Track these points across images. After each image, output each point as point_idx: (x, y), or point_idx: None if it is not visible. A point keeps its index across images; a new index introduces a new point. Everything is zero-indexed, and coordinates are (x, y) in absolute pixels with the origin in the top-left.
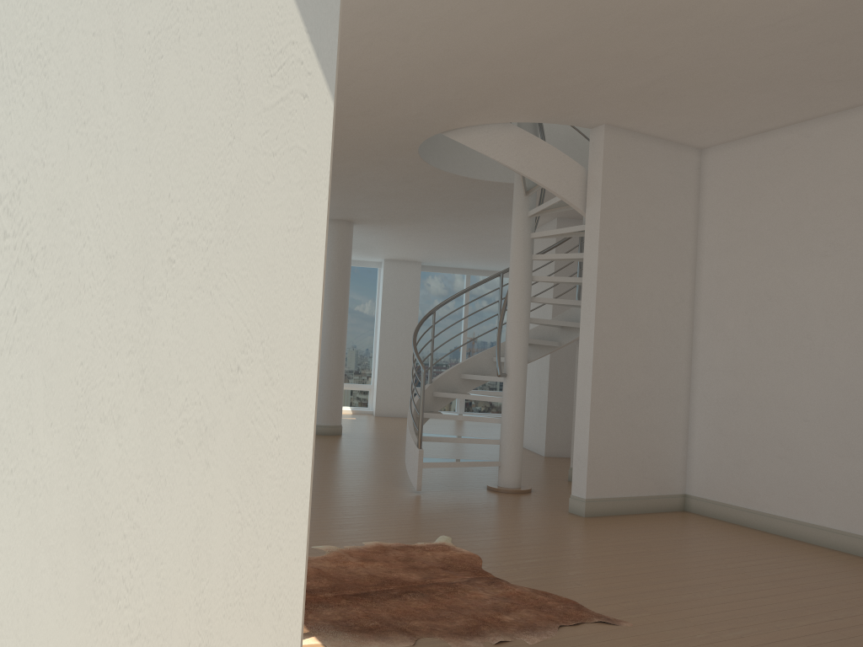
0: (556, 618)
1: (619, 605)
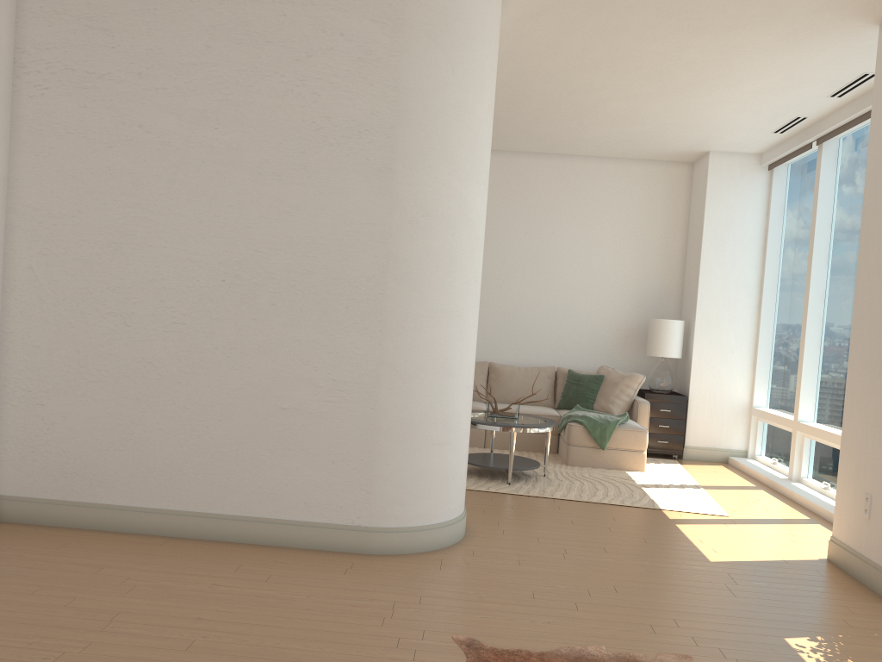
0: (531, 661)
1: (414, 658)
